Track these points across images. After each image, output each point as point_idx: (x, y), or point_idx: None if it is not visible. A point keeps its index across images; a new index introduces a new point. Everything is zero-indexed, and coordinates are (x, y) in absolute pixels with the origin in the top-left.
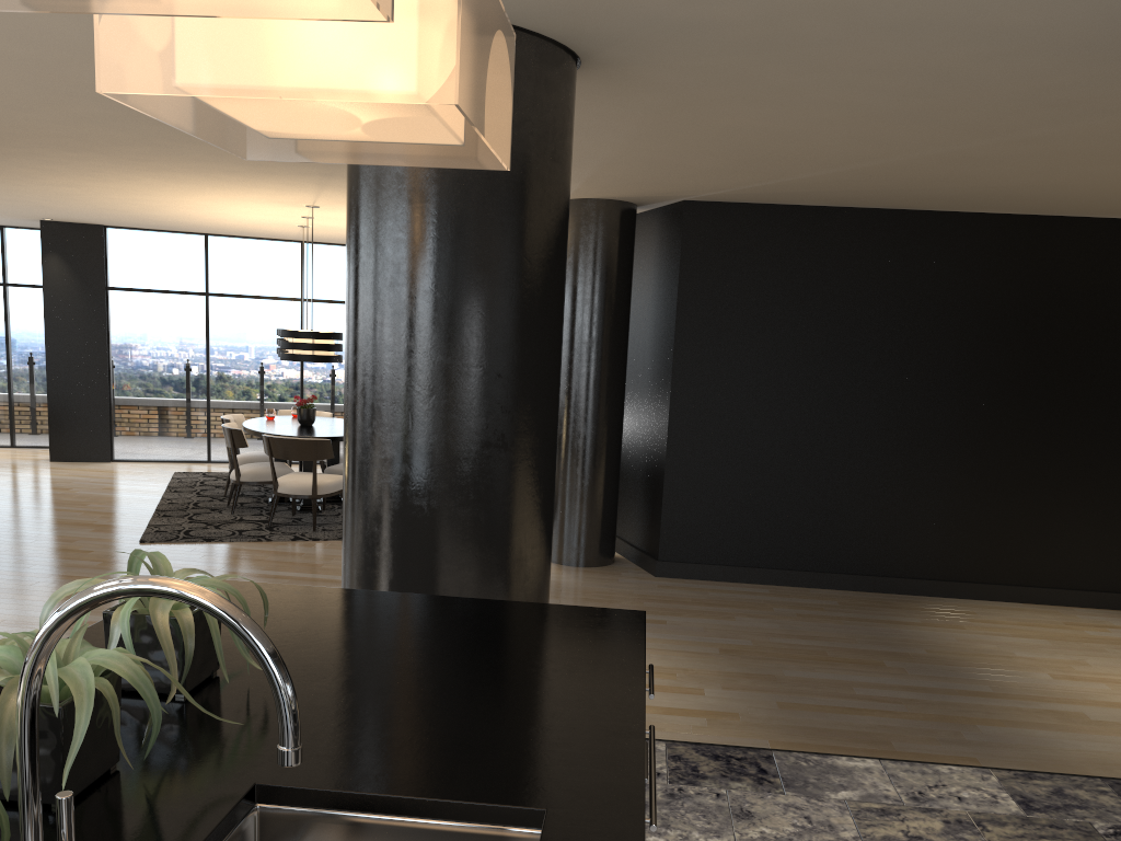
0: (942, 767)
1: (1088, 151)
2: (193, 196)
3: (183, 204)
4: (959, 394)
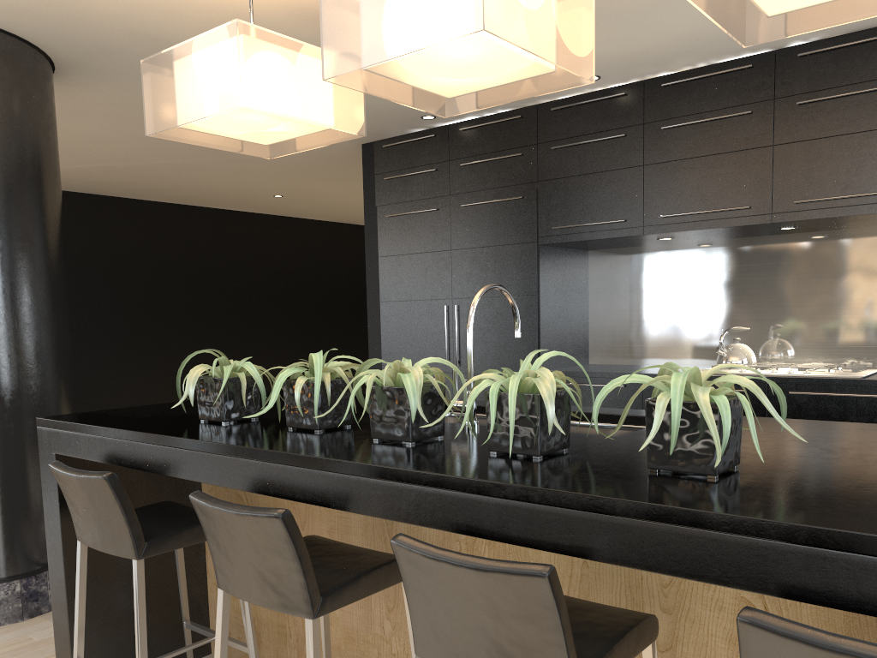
0: None
1: (255, 170)
2: None
3: None
4: (156, 316)
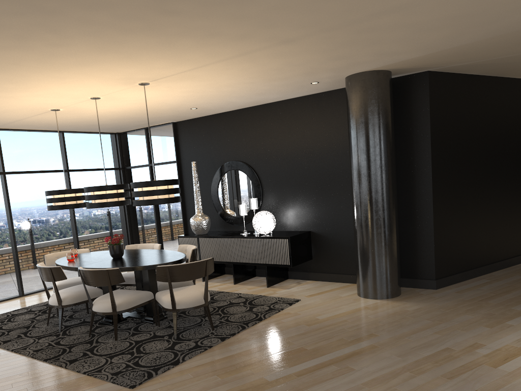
0: None
1: None
2: (56, 72)
3: (9, 84)
4: (520, 165)
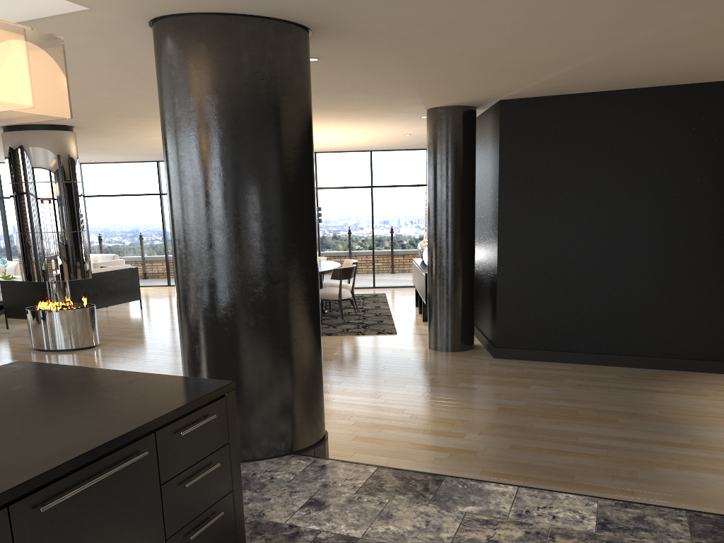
0: (562, 494)
1: None
2: None
3: None
4: (715, 220)
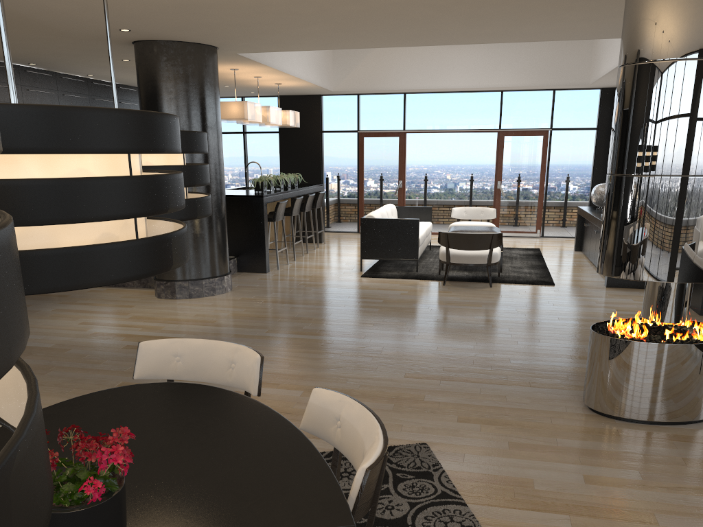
0: None
1: None
2: None
3: None
4: None
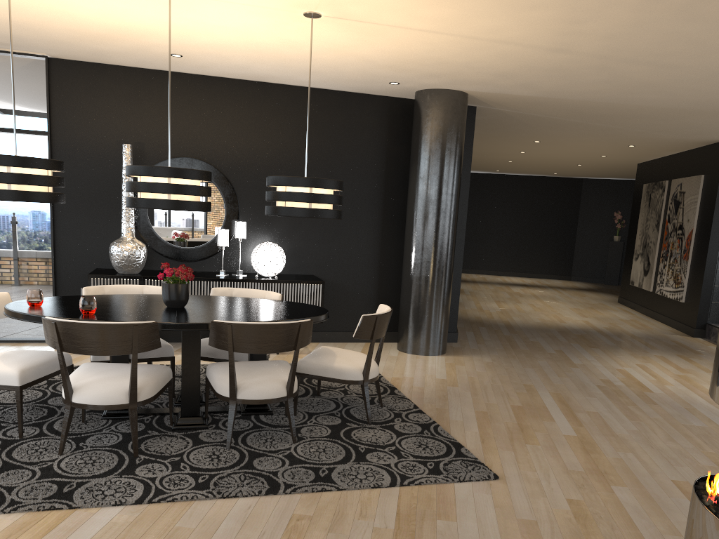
0: None
1: (619, 135)
2: None
3: None
4: None
